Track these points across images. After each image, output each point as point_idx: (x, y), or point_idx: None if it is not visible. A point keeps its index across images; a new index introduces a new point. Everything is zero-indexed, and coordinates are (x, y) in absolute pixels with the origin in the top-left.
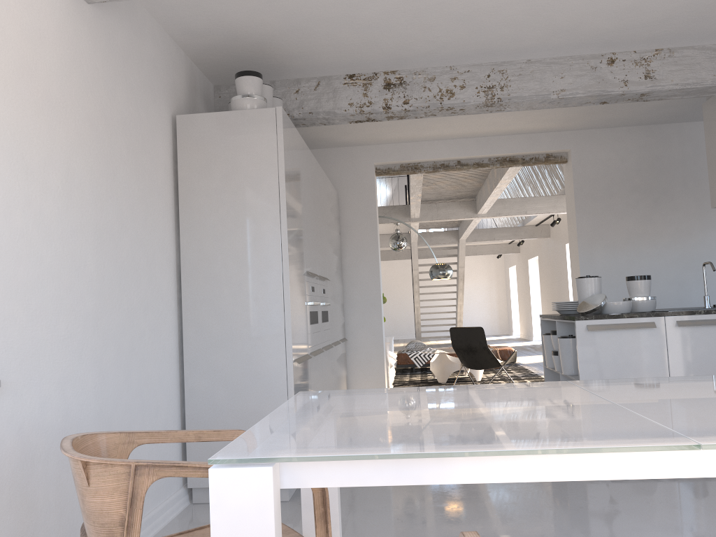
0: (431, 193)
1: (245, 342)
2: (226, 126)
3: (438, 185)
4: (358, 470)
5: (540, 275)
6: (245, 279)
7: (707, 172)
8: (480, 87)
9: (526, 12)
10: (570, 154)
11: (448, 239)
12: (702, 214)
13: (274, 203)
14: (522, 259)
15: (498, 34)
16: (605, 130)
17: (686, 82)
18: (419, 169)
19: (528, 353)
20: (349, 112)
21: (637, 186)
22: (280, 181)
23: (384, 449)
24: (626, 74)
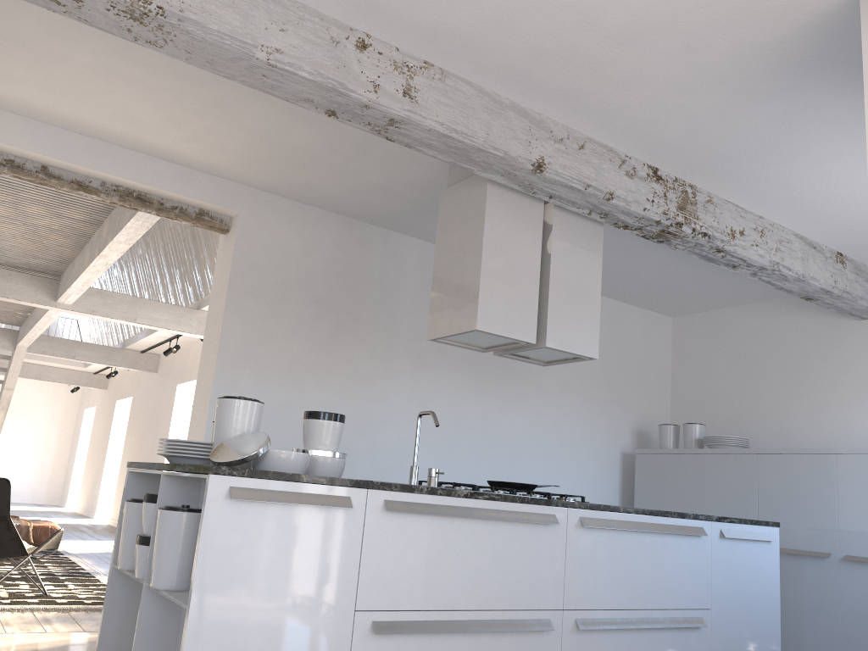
0: None
1: None
2: None
3: None
4: None
5: (129, 424)
6: None
7: (406, 305)
8: None
9: None
10: (238, 221)
11: None
12: (390, 359)
13: None
14: (109, 399)
15: None
16: (293, 203)
17: (454, 127)
18: None
19: (82, 536)
20: None
21: (319, 296)
22: None
23: None
24: (380, 75)
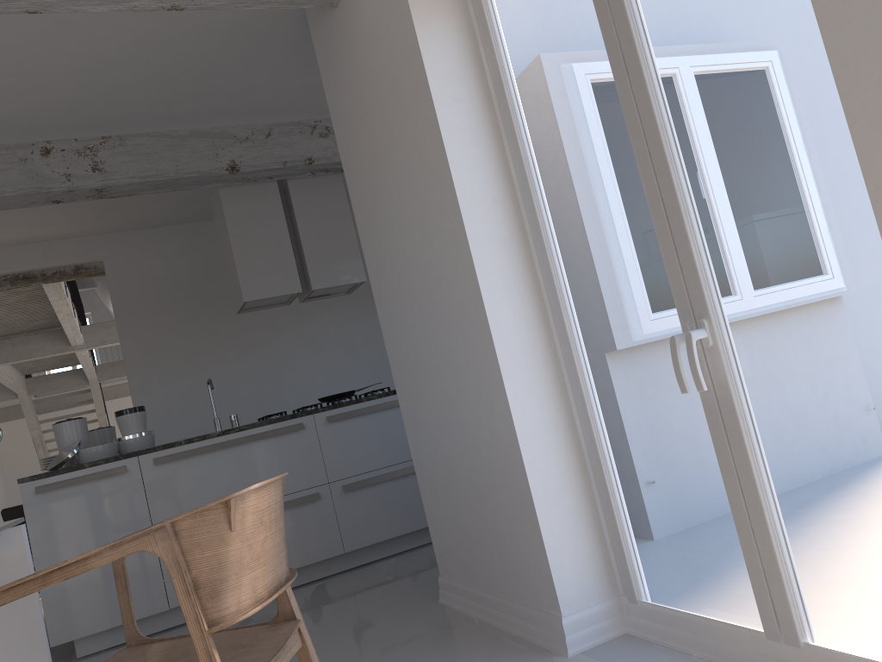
0: None
1: None
2: None
3: None
4: None
5: None
6: None
7: None
8: None
9: None
10: (104, 264)
11: (73, 381)
12: (271, 318)
13: None
14: None
15: None
16: (144, 231)
17: (144, 175)
18: None
19: None
20: None
21: (192, 294)
22: None
23: None
24: (69, 166)
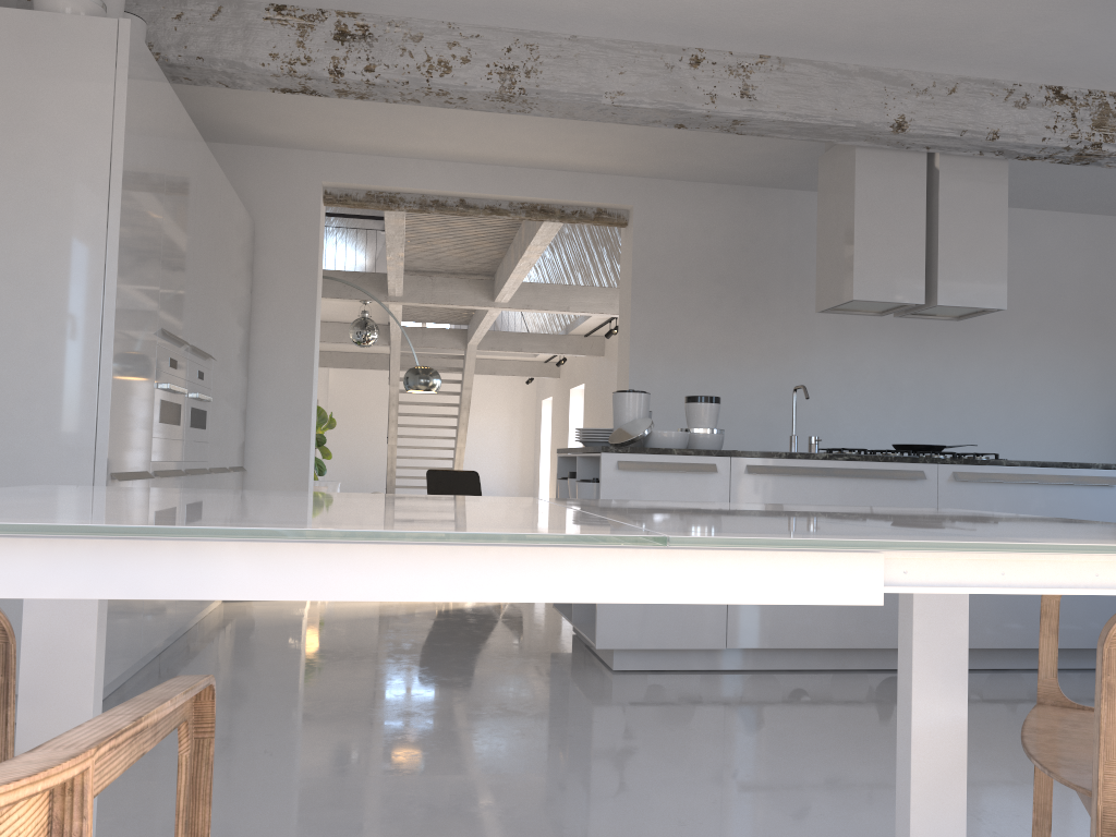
0: (424, 258)
1: (16, 435)
2: (17, 37)
3: (436, 246)
4: (9, 565)
5: (584, 412)
6: (27, 320)
7: None
8: (493, 65)
9: None
10: (633, 214)
11: (450, 342)
12: (806, 327)
13: (99, 190)
14: (562, 388)
15: None
16: (686, 184)
17: (797, 113)
18: (397, 203)
19: None
20: (270, 70)
21: (722, 275)
22: (113, 152)
23: (64, 521)
24: (716, 85)
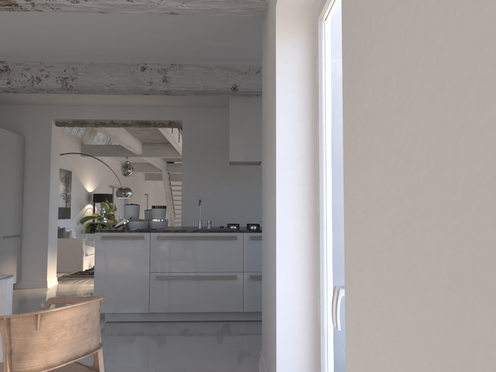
0: (145, 138)
1: None
2: None
3: (145, 134)
4: None
5: None
6: None
7: None
8: (58, 77)
9: (50, 34)
10: (182, 123)
11: None
12: (260, 167)
13: None
14: None
15: (48, 45)
16: (205, 109)
17: (187, 86)
18: (85, 124)
19: None
20: None
21: (222, 146)
22: None
23: None
24: (152, 78)
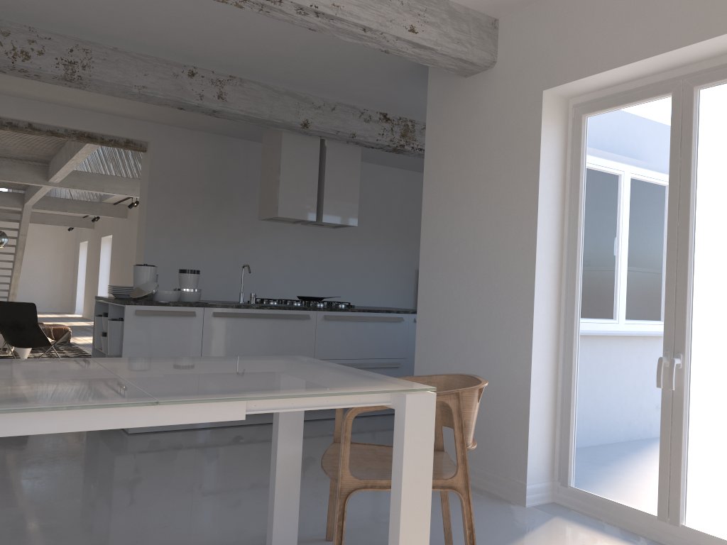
0: None
1: None
2: None
3: (5, 142)
4: None
5: (112, 254)
6: None
7: None
8: (60, 58)
9: (115, 5)
10: (150, 145)
11: (11, 202)
12: (255, 222)
13: None
14: (96, 236)
15: (85, 14)
16: (185, 130)
17: (250, 111)
18: None
19: (87, 333)
20: None
21: (206, 188)
22: None
23: None
24: (203, 89)
